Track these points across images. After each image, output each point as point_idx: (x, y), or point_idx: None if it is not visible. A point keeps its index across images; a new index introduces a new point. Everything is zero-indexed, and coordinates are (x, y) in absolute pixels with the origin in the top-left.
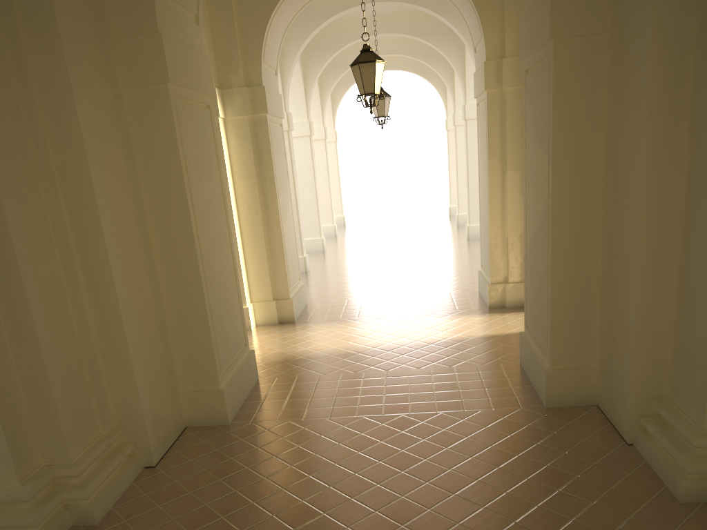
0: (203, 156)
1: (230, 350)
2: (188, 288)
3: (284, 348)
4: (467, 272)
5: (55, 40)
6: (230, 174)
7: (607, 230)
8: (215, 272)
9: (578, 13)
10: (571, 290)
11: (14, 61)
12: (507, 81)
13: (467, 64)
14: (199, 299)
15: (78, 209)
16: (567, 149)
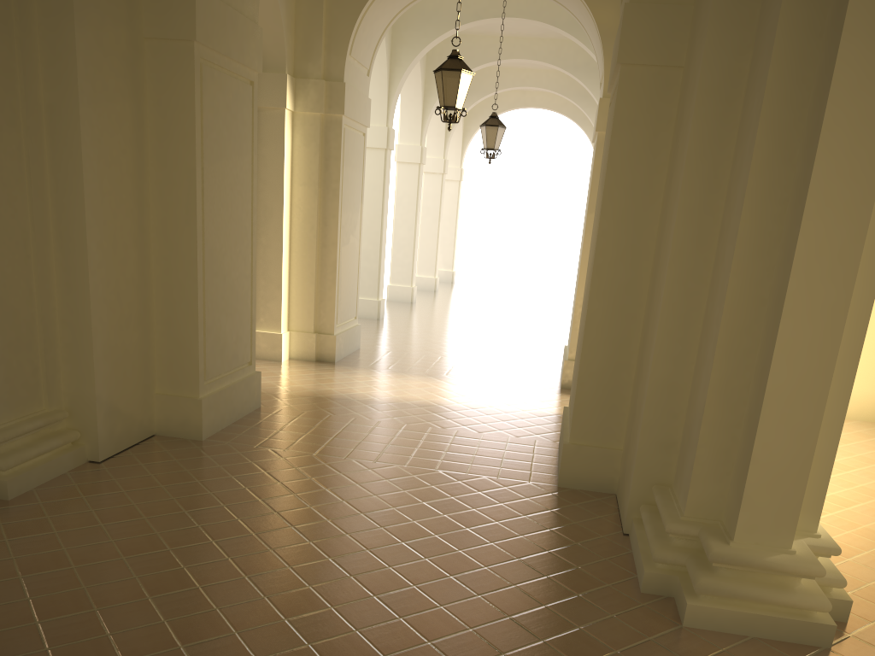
0: (230, 135)
1: (225, 361)
2: (182, 276)
3: (306, 384)
4: (561, 350)
5: None
6: (289, 177)
7: (650, 290)
8: (220, 267)
9: (652, 39)
10: (605, 355)
11: None
12: None
13: None
14: (191, 291)
15: (61, 156)
16: (620, 191)
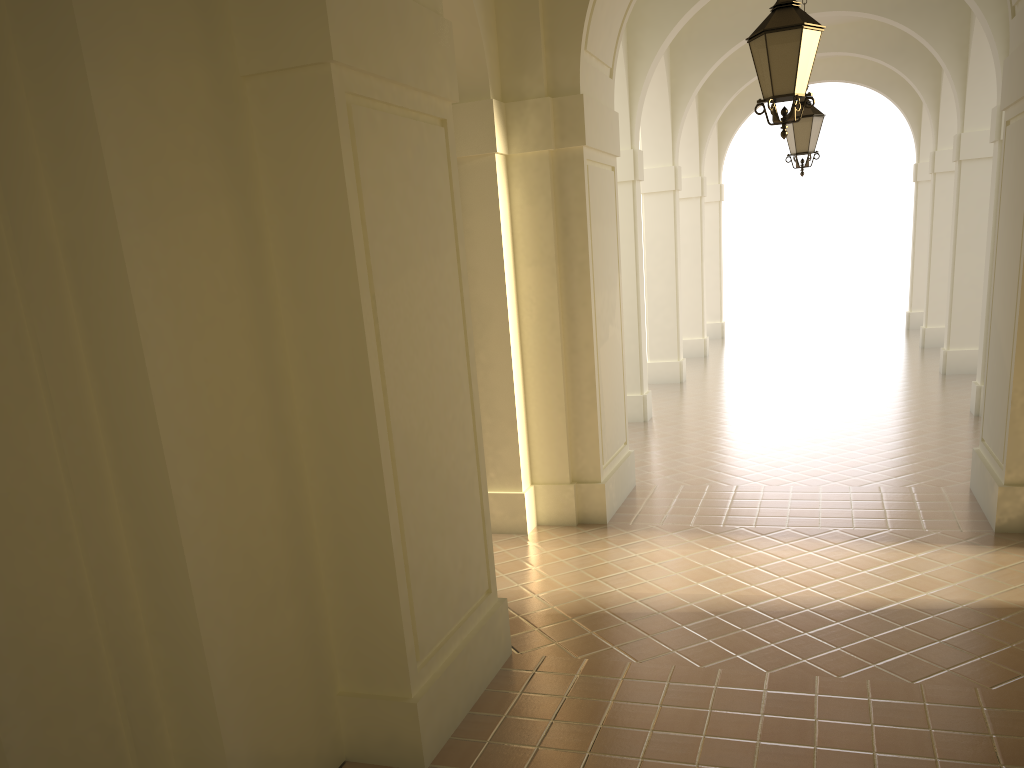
0: (417, 223)
1: (449, 611)
2: (359, 494)
3: (574, 584)
4: (944, 443)
5: None
6: (511, 257)
7: None
8: (423, 458)
9: None
10: None
11: None
12: None
13: (973, 60)
14: (378, 519)
15: (103, 335)
16: None
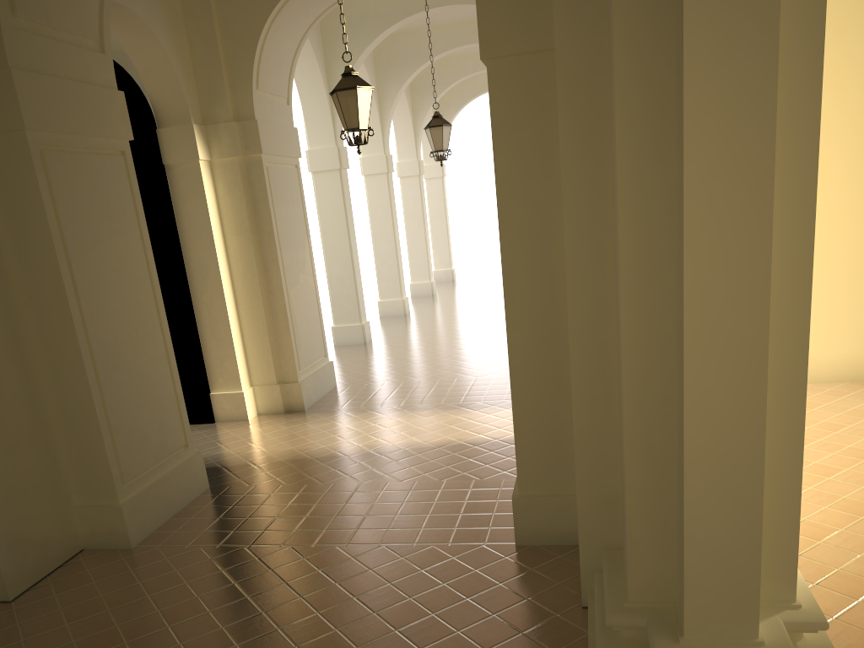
0: (103, 216)
1: (149, 455)
2: (72, 380)
3: (266, 447)
4: None
5: None
6: (220, 229)
7: None
8: (119, 359)
9: (515, 24)
10: (538, 392)
11: None
12: None
13: None
14: (85, 394)
15: None
16: (517, 206)
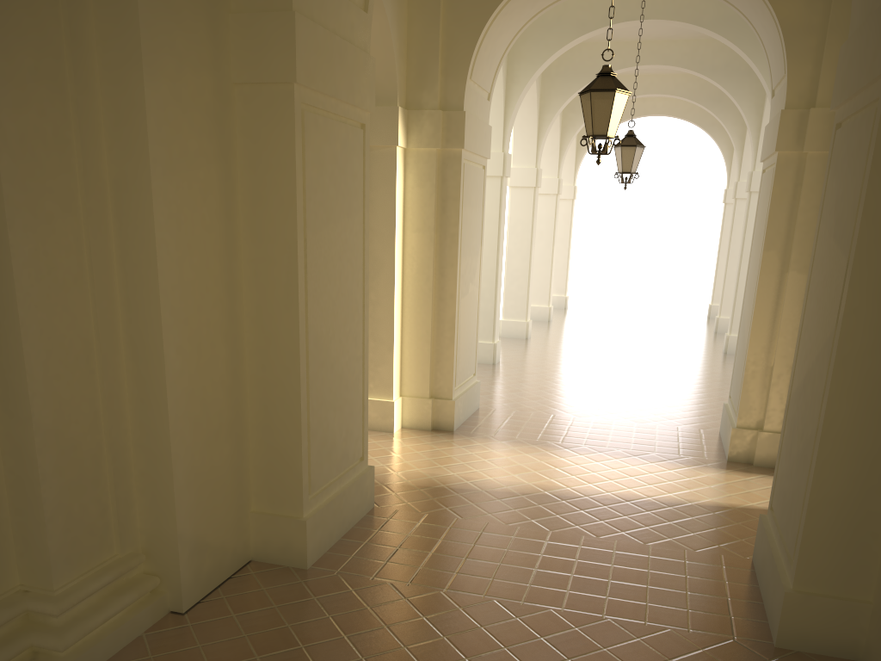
0: (338, 193)
1: (333, 465)
2: (281, 372)
3: (424, 468)
4: (711, 400)
5: (130, 2)
6: (401, 224)
7: None
8: (327, 354)
9: None
10: (849, 475)
11: (67, 24)
12: (811, 141)
13: (765, 117)
14: (293, 390)
15: (130, 243)
16: (880, 253)
